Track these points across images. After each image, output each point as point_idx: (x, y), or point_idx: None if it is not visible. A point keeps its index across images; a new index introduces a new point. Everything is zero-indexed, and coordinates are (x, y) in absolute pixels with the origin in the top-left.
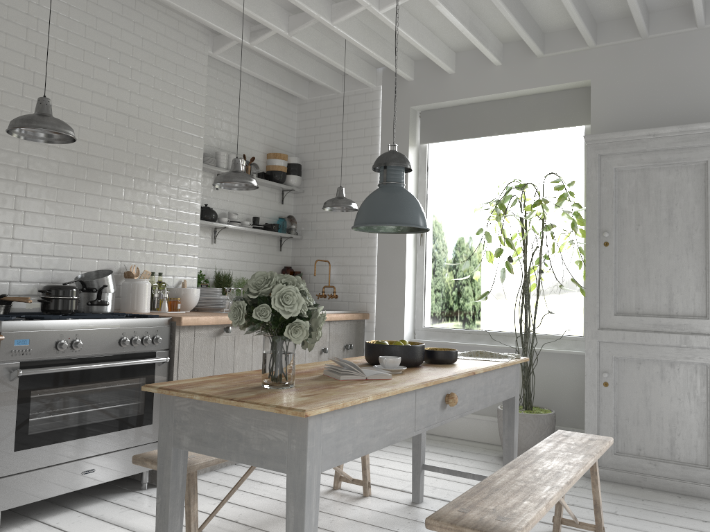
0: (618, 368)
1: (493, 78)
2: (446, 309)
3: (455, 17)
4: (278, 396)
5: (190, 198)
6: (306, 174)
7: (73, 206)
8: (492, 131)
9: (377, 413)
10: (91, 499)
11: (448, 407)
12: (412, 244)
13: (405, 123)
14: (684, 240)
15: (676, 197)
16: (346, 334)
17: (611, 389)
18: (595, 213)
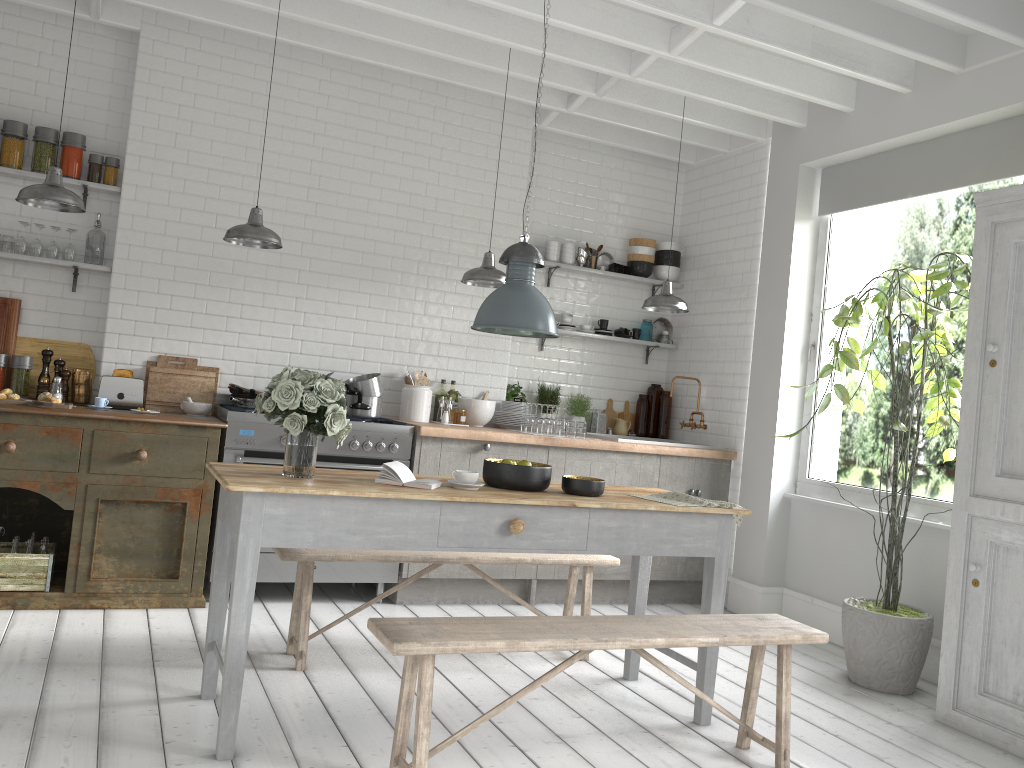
0: (999, 560)
1: (899, 113)
2: None
3: (773, 45)
4: (258, 478)
5: None
6: (687, 263)
7: (355, 307)
8: (905, 192)
9: (361, 512)
10: (324, 599)
11: (516, 535)
12: (796, 358)
13: (793, 188)
14: None
15: None
16: (692, 476)
17: (981, 592)
18: (979, 314)
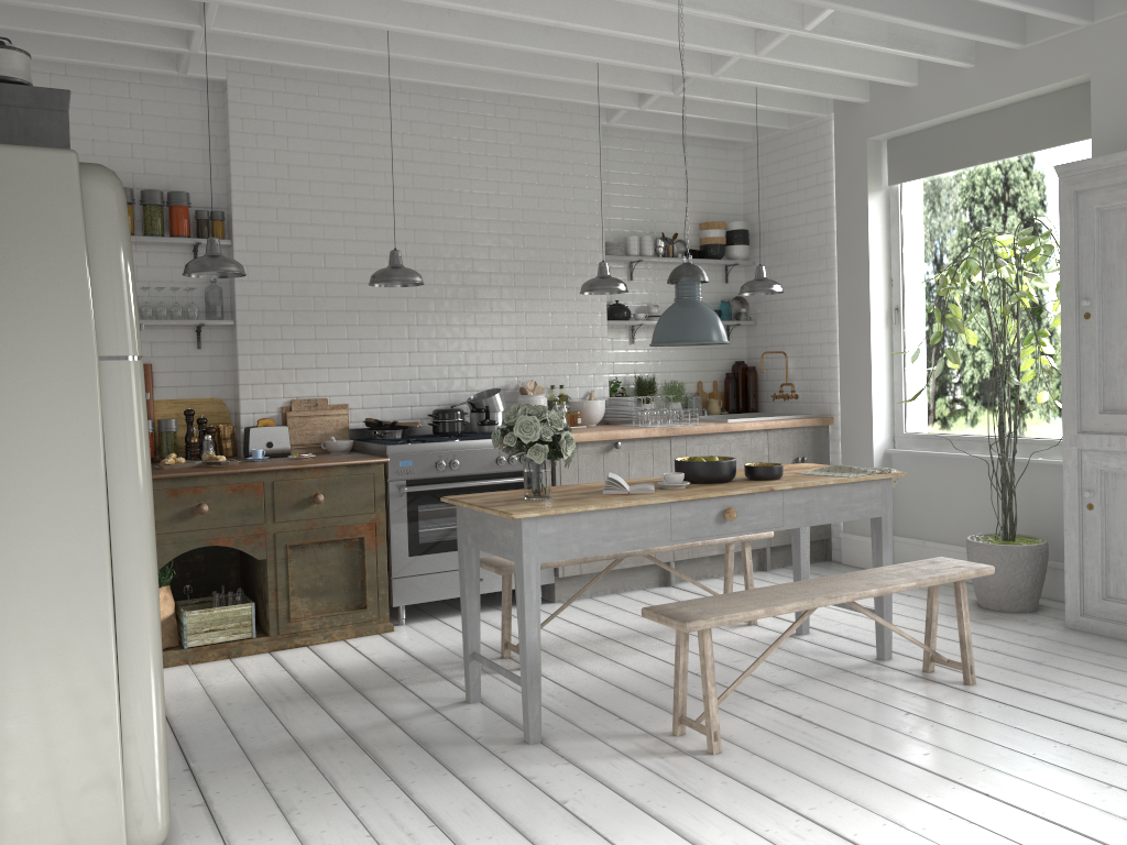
0: (1108, 485)
1: (964, 87)
2: None
3: (856, 41)
4: (517, 505)
5: (592, 298)
6: (756, 240)
7: (462, 326)
8: (975, 160)
9: (611, 521)
10: (488, 608)
11: (730, 522)
12: (882, 323)
13: (862, 162)
14: None
15: None
16: (796, 445)
17: (1096, 513)
18: (1070, 273)
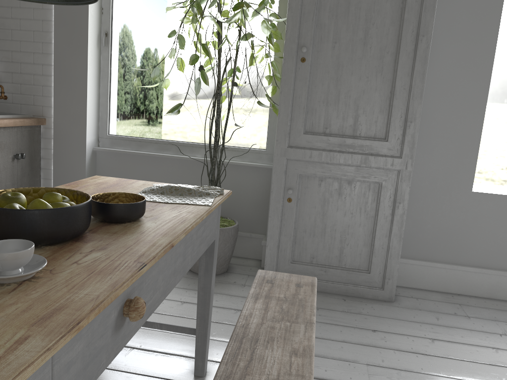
0: (302, 184)
1: None
2: (135, 108)
3: None
4: None
5: None
6: None
7: None
8: None
9: None
10: None
11: (128, 320)
12: (95, 43)
13: None
14: (376, 62)
15: (374, 16)
16: (16, 143)
17: (294, 205)
18: (295, 25)
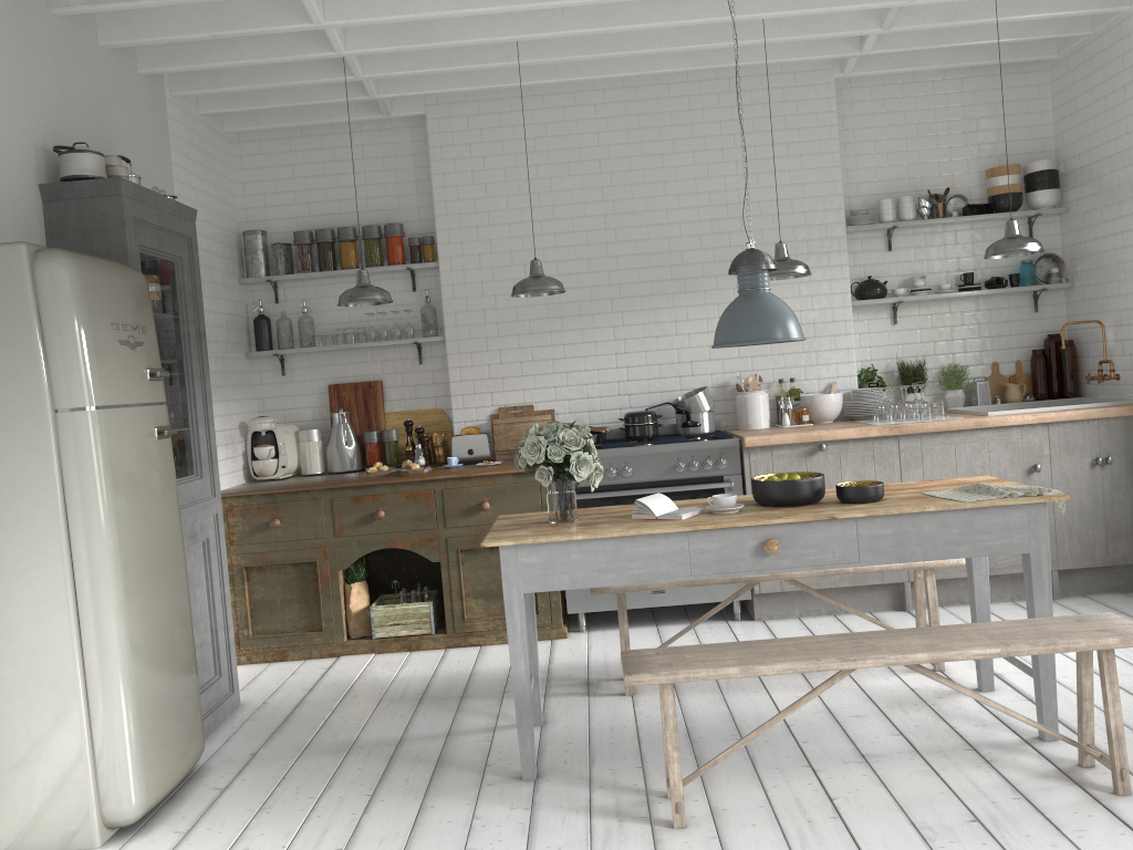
0: None
1: None
2: None
3: None
4: (519, 530)
5: (830, 277)
6: (1068, 180)
7: (673, 323)
8: None
9: (609, 551)
10: (682, 621)
11: (775, 555)
12: None
13: None
14: None
15: None
16: (1096, 442)
17: None
18: None
